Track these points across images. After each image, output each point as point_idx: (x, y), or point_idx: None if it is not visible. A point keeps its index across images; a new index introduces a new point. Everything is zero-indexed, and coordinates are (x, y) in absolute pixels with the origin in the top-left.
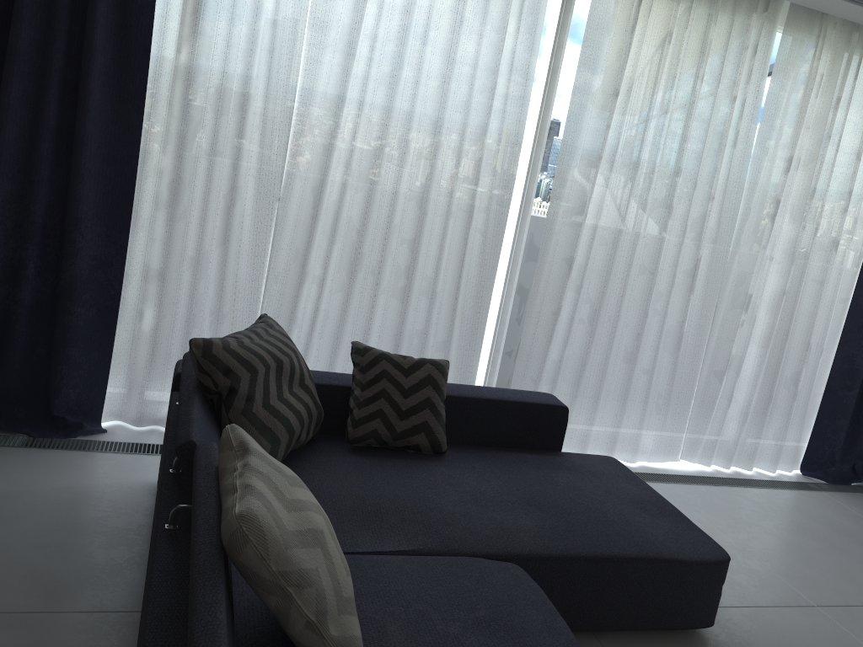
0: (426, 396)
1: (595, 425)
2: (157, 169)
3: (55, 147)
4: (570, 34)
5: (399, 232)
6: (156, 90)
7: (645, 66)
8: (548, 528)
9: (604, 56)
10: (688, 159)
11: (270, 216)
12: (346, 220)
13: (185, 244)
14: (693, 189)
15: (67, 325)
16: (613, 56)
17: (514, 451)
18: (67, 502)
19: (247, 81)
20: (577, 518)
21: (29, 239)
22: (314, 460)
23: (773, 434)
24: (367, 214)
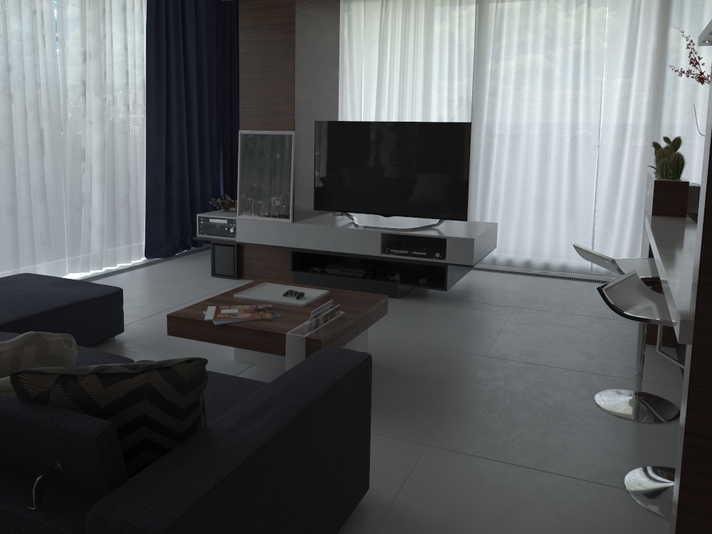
0: None
1: None
2: None
3: None
4: None
5: None
6: None
7: None
8: (5, 309)
9: None
10: (14, 58)
11: None
12: None
13: None
14: (24, 80)
15: None
16: None
17: None
18: None
19: None
20: (22, 300)
21: None
22: None
23: (123, 238)
24: None
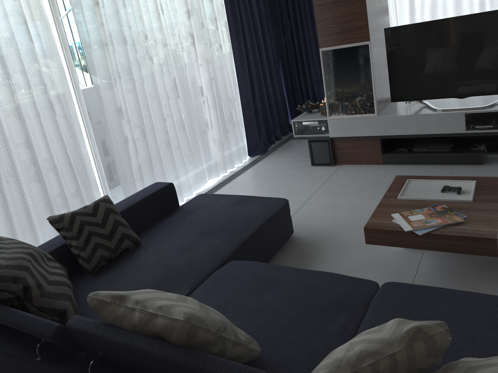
0: (113, 220)
1: None
2: None
3: None
4: None
5: (12, 140)
6: None
7: None
8: (225, 237)
9: None
10: (146, 28)
11: None
12: None
13: None
14: (156, 44)
15: None
16: None
17: (164, 220)
18: None
19: None
20: (228, 225)
21: None
22: (84, 294)
23: (234, 146)
24: None
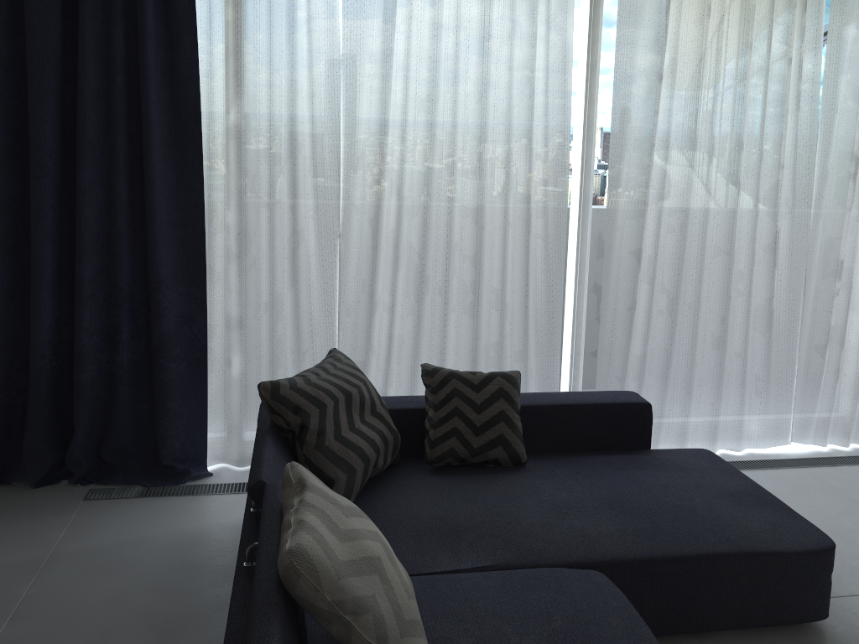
0: (499, 409)
1: (692, 416)
2: (223, 225)
3: (130, 219)
4: (604, 26)
5: (460, 249)
6: (212, 152)
7: (688, 45)
8: (631, 531)
9: (642, 42)
10: (750, 131)
11: (334, 252)
12: (407, 245)
13: (259, 291)
14: (759, 161)
15: (163, 380)
16: (651, 41)
17: (599, 454)
18: (178, 545)
19: (292, 129)
20: (663, 517)
21: (120, 306)
22: (395, 484)
23: None
24: (425, 237)
